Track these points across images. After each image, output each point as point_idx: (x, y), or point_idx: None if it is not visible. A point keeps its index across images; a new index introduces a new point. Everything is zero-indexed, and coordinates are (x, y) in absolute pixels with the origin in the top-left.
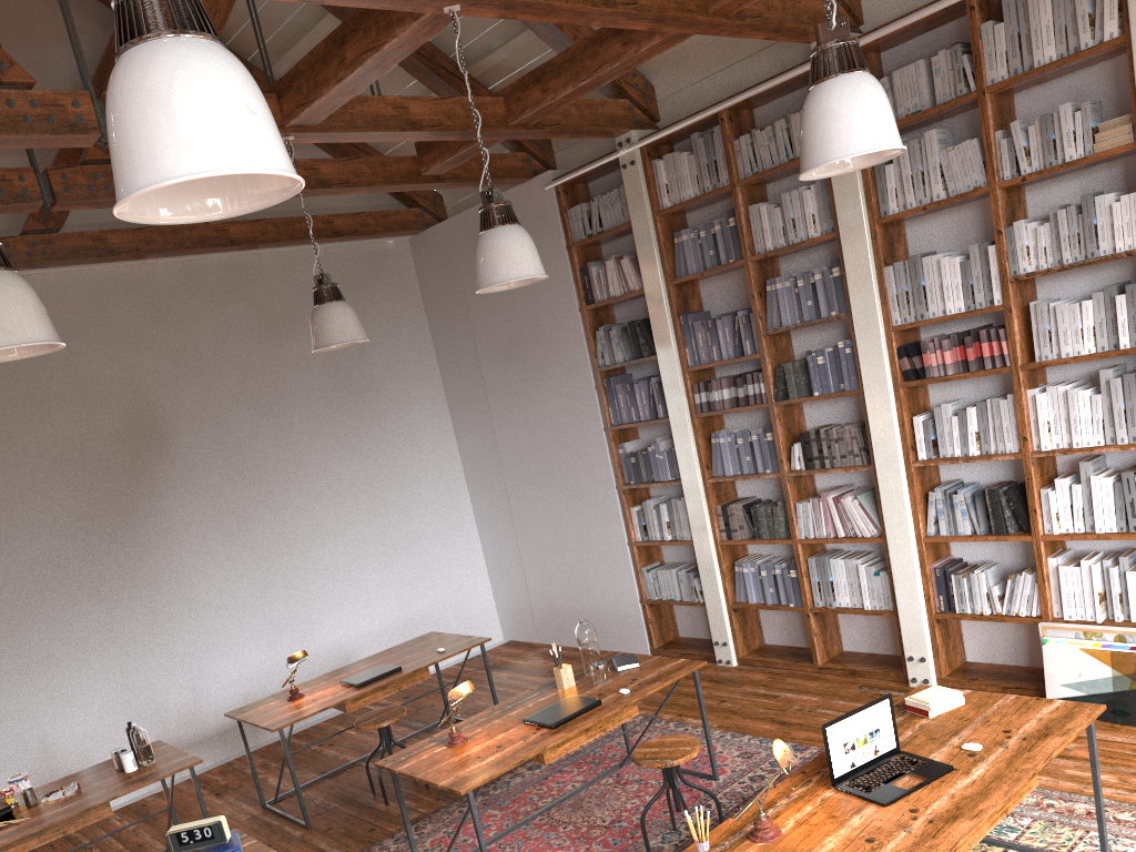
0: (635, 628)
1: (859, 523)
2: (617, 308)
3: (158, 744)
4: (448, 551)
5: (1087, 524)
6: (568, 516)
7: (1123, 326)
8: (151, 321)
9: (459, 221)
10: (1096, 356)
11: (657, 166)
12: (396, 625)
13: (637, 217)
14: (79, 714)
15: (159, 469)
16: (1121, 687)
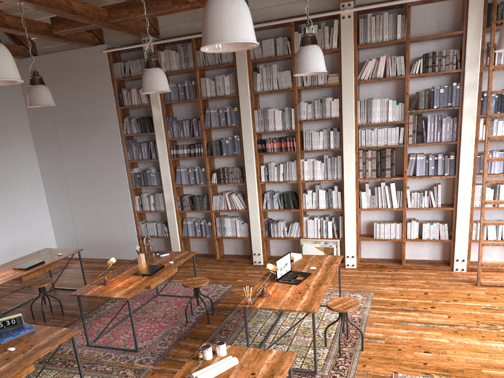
0: (134, 248)
1: (237, 204)
2: (131, 110)
3: None
4: (34, 214)
5: (316, 206)
6: (102, 199)
7: (332, 141)
8: None
9: (50, 57)
10: (323, 150)
11: (160, 54)
12: (9, 248)
13: None
14: None
15: None
16: None
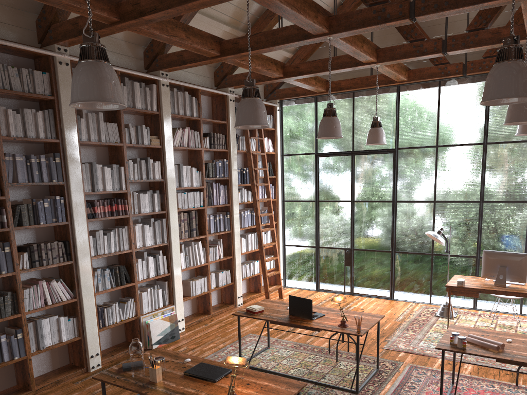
0: None
1: (61, 294)
2: None
3: None
4: None
5: (146, 275)
6: None
7: (156, 204)
8: None
9: None
10: (153, 213)
11: None
12: None
13: None
14: None
15: None
16: (172, 327)
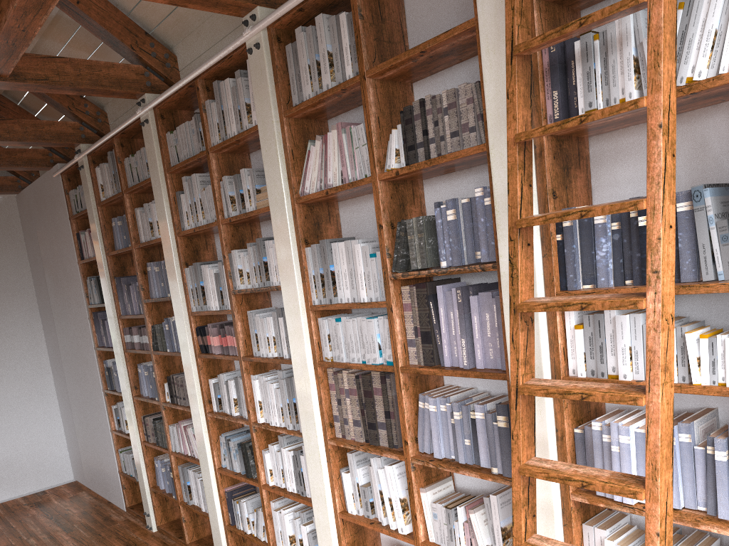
0: (118, 490)
1: (195, 448)
2: None
3: None
4: (29, 415)
5: (285, 482)
6: (88, 403)
7: (283, 341)
8: None
9: (31, 189)
10: (271, 360)
11: (96, 171)
12: None
13: (88, 205)
14: None
15: None
16: None
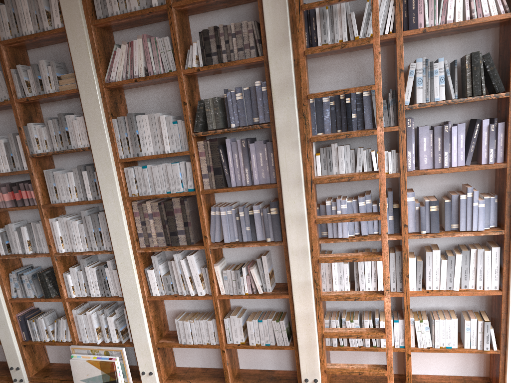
0: None
1: None
2: None
3: None
4: None
5: (88, 292)
6: None
7: (88, 188)
8: None
9: None
10: (77, 203)
11: None
12: None
13: None
14: None
15: None
16: (106, 380)
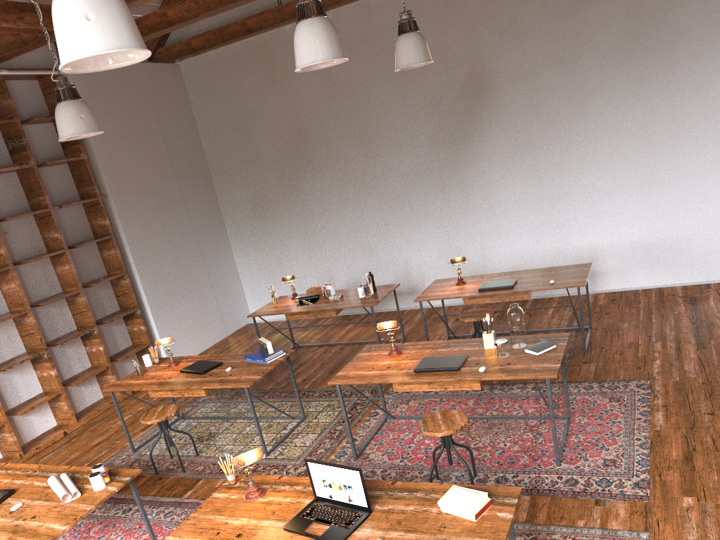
0: None
1: None
2: None
3: (393, 286)
4: (710, 192)
5: None
6: None
7: None
8: (492, 3)
9: None
10: None
11: None
12: (641, 243)
13: None
14: (422, 253)
15: (482, 112)
16: None
